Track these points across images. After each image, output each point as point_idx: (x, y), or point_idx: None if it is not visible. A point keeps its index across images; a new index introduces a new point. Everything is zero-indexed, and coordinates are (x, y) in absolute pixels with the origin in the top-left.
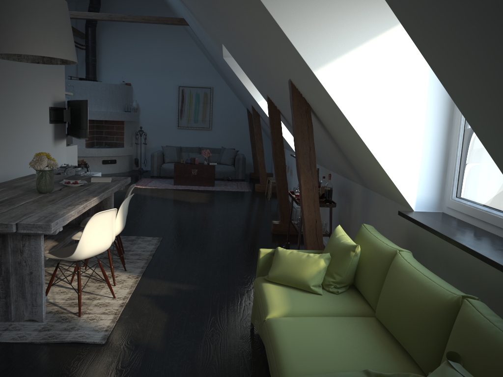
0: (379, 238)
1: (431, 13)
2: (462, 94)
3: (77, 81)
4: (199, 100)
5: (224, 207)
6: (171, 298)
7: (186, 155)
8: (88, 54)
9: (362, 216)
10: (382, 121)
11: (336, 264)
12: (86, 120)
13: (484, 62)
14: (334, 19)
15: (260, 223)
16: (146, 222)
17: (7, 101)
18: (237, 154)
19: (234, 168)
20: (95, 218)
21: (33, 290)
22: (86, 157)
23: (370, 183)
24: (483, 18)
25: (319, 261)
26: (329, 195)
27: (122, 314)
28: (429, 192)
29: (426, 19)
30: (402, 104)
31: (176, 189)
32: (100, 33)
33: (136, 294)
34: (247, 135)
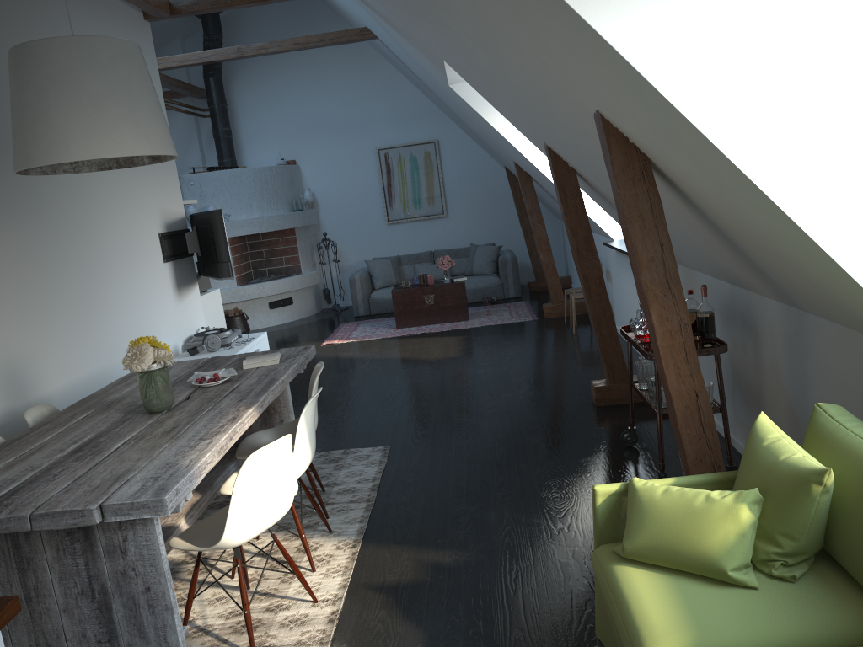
0: None
1: None
2: None
3: (205, 174)
4: (418, 168)
5: (494, 361)
6: (425, 589)
7: (410, 270)
8: (215, 123)
9: (790, 365)
10: (838, 172)
11: (778, 513)
12: (225, 245)
13: None
14: None
15: (568, 386)
16: (356, 415)
17: (81, 242)
18: (501, 252)
19: (499, 279)
20: (251, 463)
21: (158, 621)
22: (242, 302)
23: (805, 301)
24: None
25: (738, 511)
26: (710, 329)
27: (334, 641)
28: None
29: None
30: None
31: (401, 337)
32: (231, 83)
33: (357, 587)
34: (513, 215)
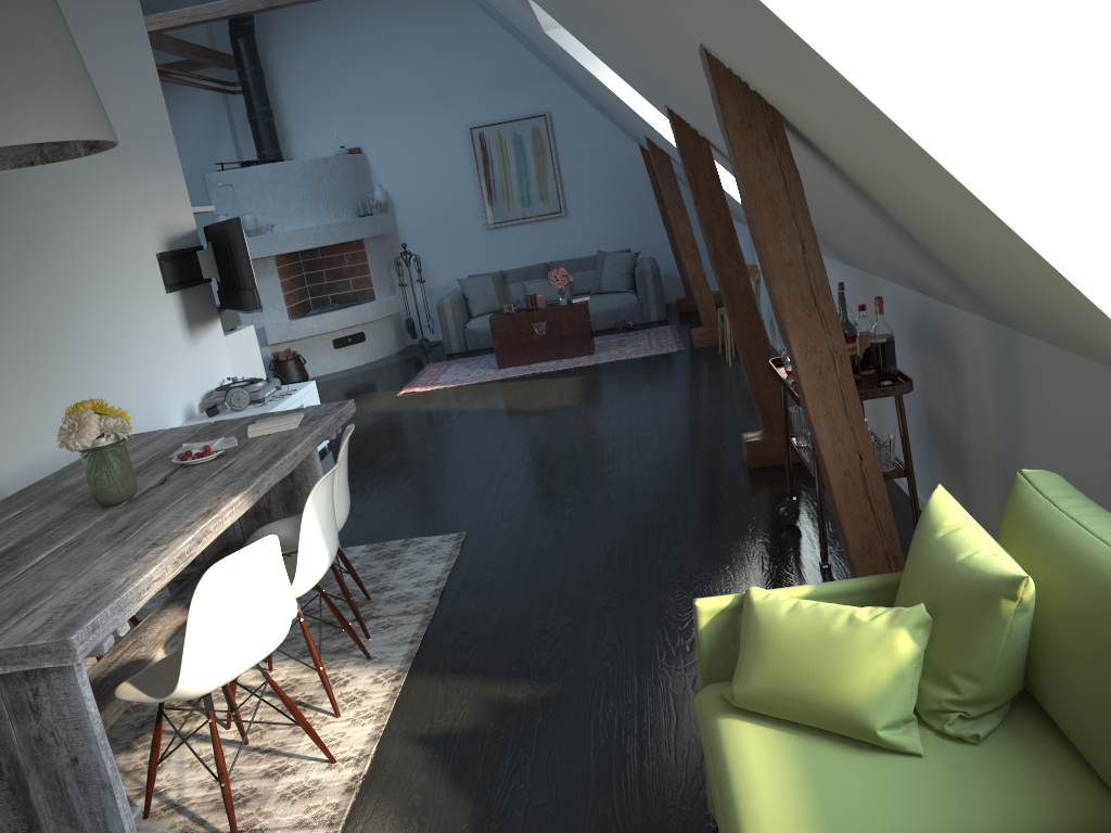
0: (1099, 533)
1: None
2: None
3: (238, 172)
4: (524, 151)
5: (620, 409)
6: (484, 740)
7: (518, 290)
8: (250, 101)
9: (1000, 409)
10: (1043, 115)
11: (954, 642)
12: (248, 267)
13: None
14: None
15: (714, 441)
16: (429, 489)
17: (35, 269)
18: (639, 261)
19: (636, 298)
20: (212, 580)
21: (93, 803)
22: (297, 341)
23: (1014, 316)
24: None
25: (893, 640)
26: (888, 359)
27: (350, 820)
28: None
29: None
30: (1107, 36)
31: (503, 380)
32: (269, 46)
33: (392, 739)
34: (655, 210)
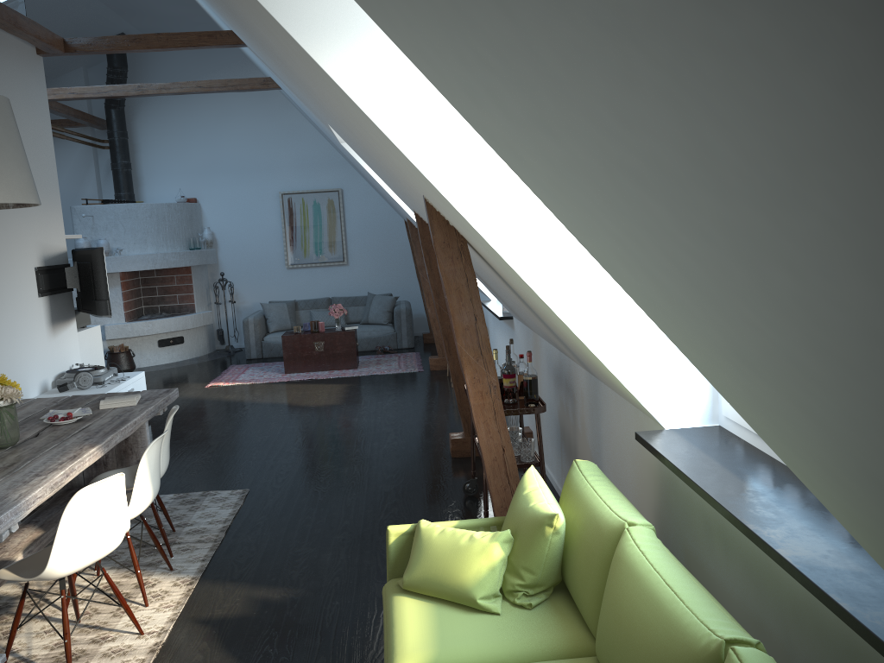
0: (600, 493)
1: (522, 146)
2: (632, 287)
3: (99, 207)
4: (321, 215)
5: (371, 410)
6: (248, 623)
7: (306, 315)
8: (114, 155)
9: (592, 426)
10: (585, 269)
11: (522, 551)
12: (105, 283)
13: (632, 246)
14: None
15: (432, 437)
16: (224, 458)
17: None
18: (398, 303)
19: (393, 329)
20: (79, 499)
21: None
22: (129, 339)
23: (593, 371)
24: (592, 175)
25: (491, 549)
26: (533, 390)
27: None
28: (689, 391)
29: (522, 155)
30: None
31: (288, 382)
32: (134, 116)
33: (185, 621)
34: (413, 267)
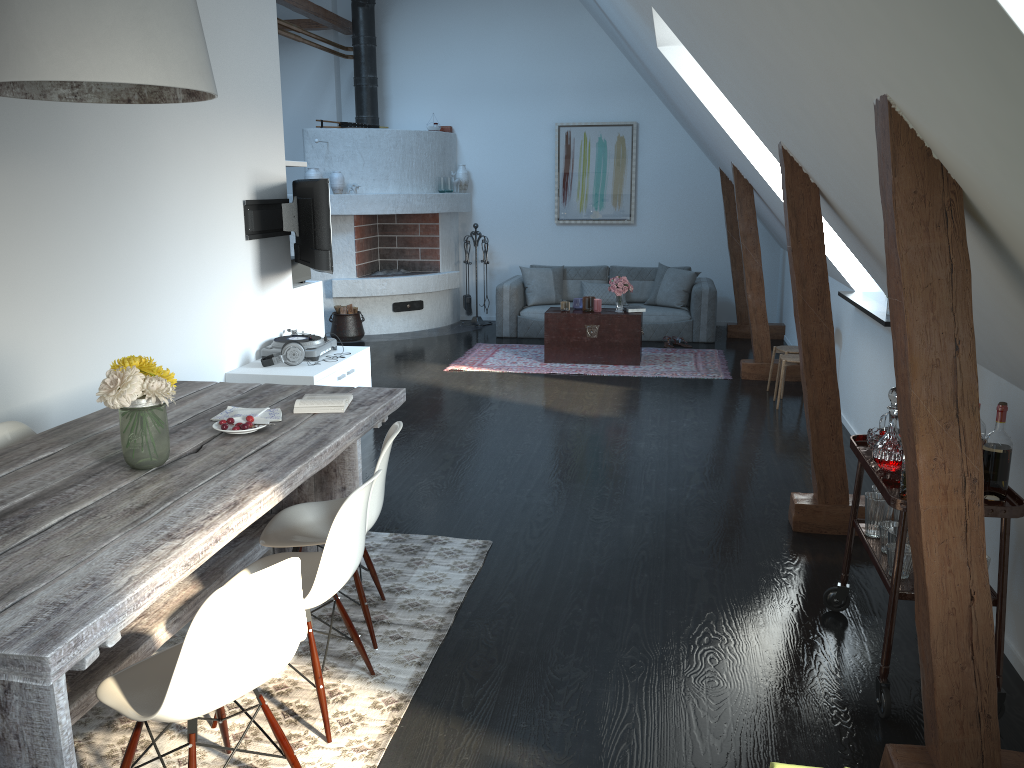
0: None
1: None
2: None
3: (336, 131)
4: (606, 156)
5: (662, 432)
6: None
7: (576, 287)
8: (358, 67)
9: None
10: None
11: None
12: (327, 228)
13: None
14: None
15: (757, 490)
16: (461, 482)
17: (124, 200)
18: (697, 280)
19: (689, 316)
20: (219, 601)
21: None
22: (359, 299)
23: None
24: None
25: None
26: (1001, 473)
27: None
28: None
29: None
30: None
31: (548, 376)
32: (385, 18)
33: None
34: (721, 234)
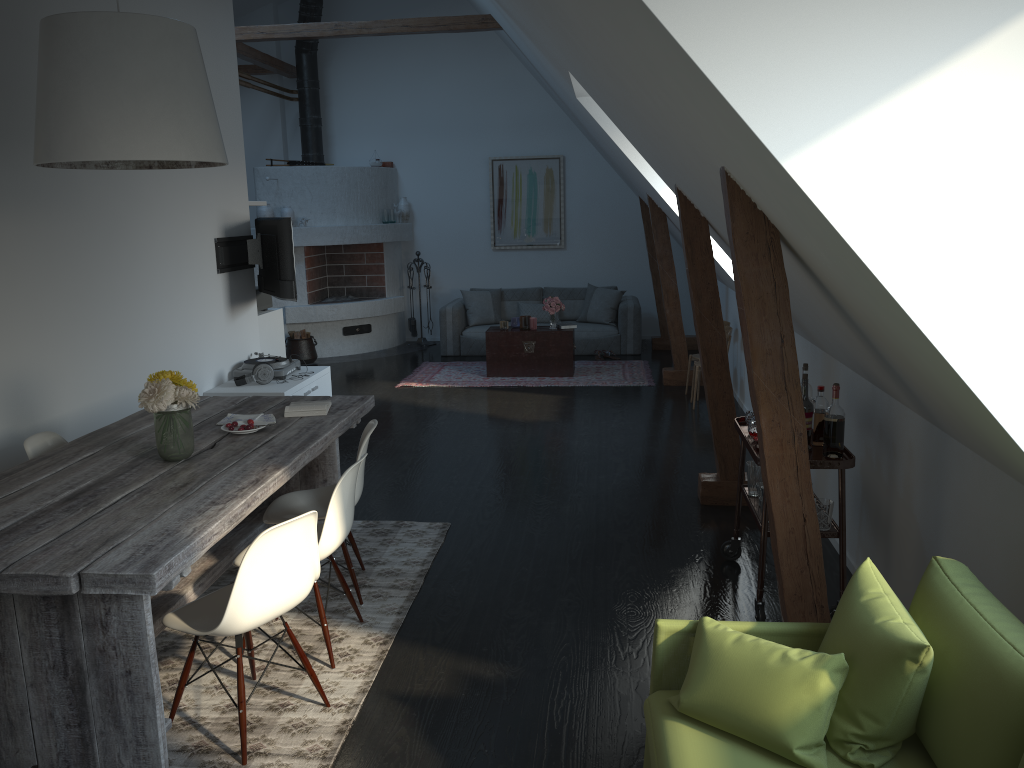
0: (990, 619)
1: None
2: None
3: (285, 169)
4: (536, 187)
5: (593, 432)
6: (456, 707)
7: (513, 308)
8: (303, 109)
9: (925, 495)
10: (989, 286)
11: (863, 688)
12: (291, 261)
13: None
14: (837, 13)
15: (673, 475)
16: (420, 479)
17: (118, 242)
18: (623, 298)
19: (617, 331)
20: (263, 541)
21: (136, 710)
22: (311, 324)
23: (947, 424)
24: None
25: (816, 679)
26: (837, 437)
27: (340, 757)
28: None
29: None
30: None
31: (490, 388)
32: (327, 62)
33: (378, 694)
34: (644, 255)
